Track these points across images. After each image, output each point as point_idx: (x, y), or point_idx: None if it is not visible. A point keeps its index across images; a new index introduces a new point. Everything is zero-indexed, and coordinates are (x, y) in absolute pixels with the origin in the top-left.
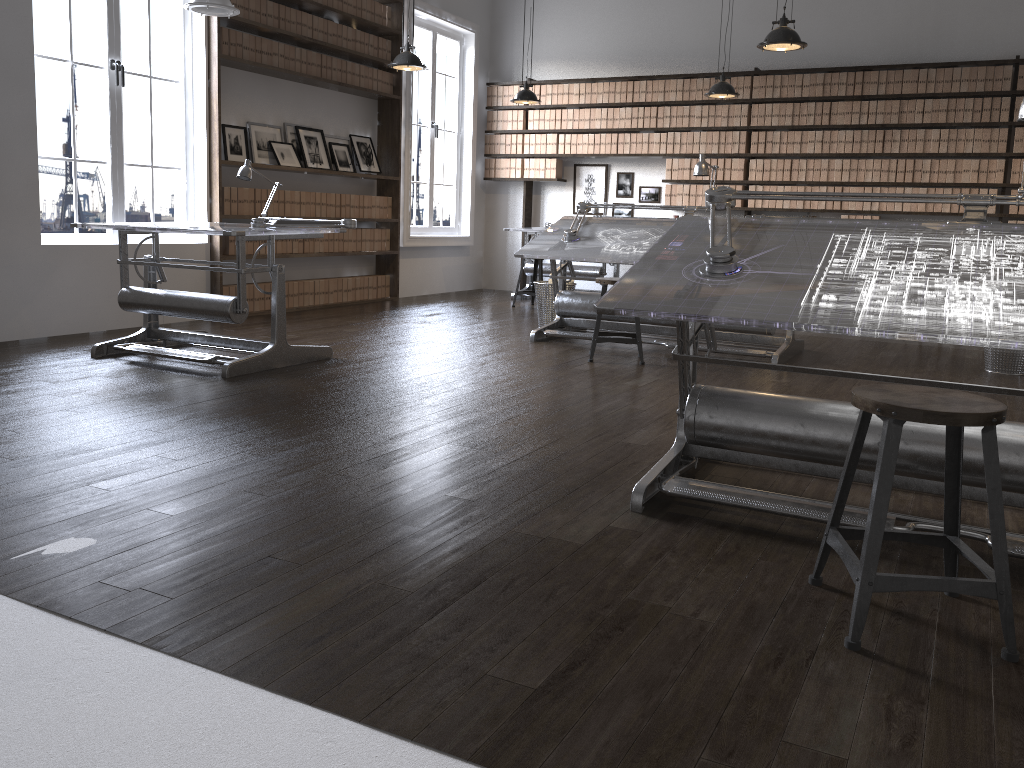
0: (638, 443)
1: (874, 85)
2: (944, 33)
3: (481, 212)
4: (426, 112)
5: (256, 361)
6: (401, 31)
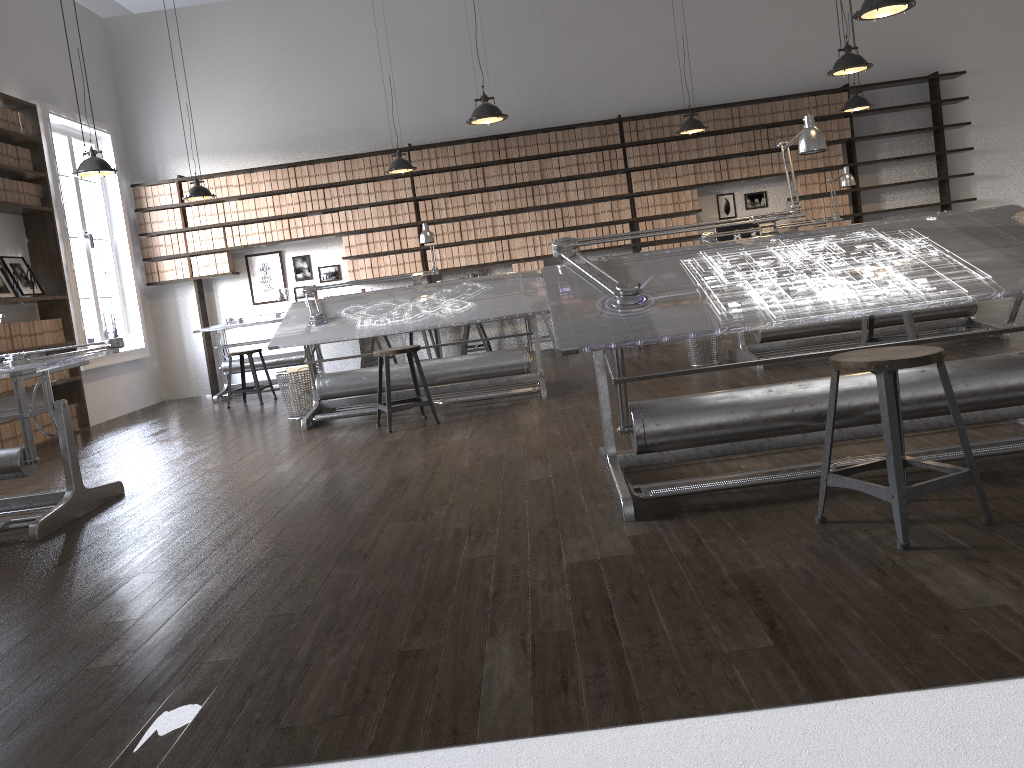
0: (543, 477)
1: (515, 149)
2: (559, 101)
3: (149, 320)
4: (76, 222)
5: (61, 514)
6: (40, 138)
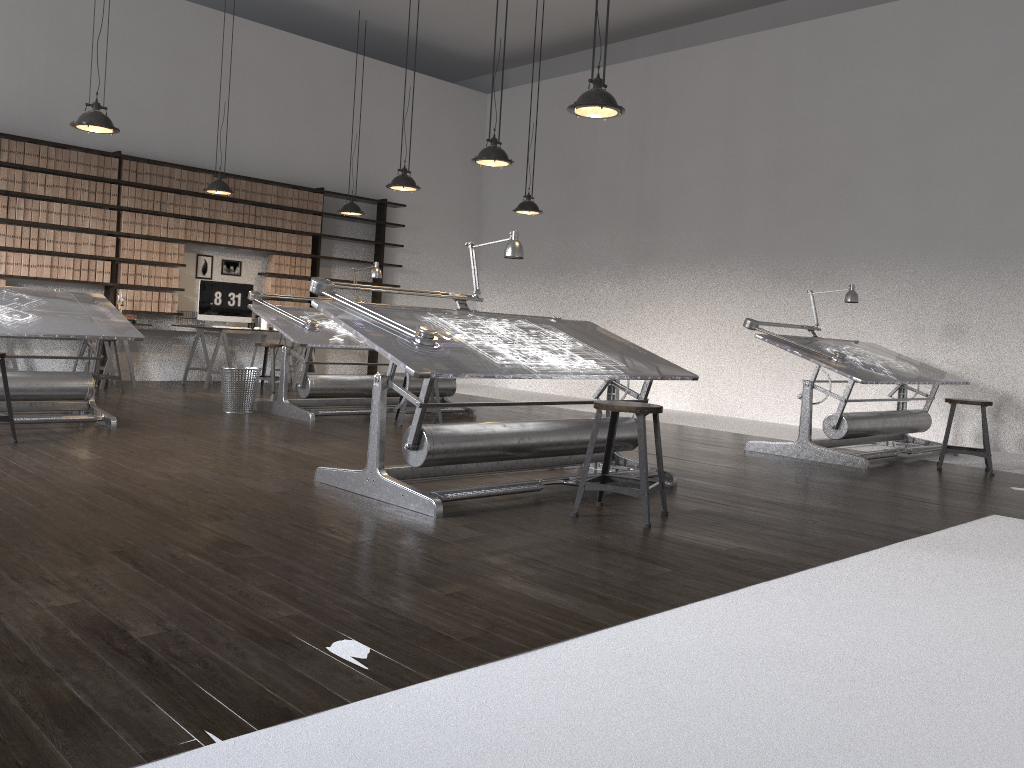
0: (284, 490)
1: None
2: (53, 115)
3: None
4: None
5: None
6: None
